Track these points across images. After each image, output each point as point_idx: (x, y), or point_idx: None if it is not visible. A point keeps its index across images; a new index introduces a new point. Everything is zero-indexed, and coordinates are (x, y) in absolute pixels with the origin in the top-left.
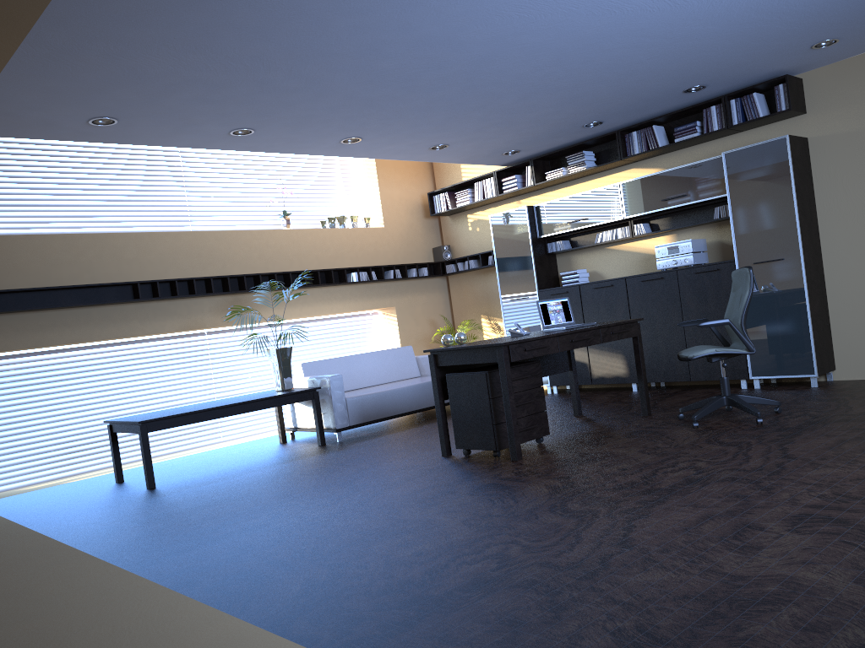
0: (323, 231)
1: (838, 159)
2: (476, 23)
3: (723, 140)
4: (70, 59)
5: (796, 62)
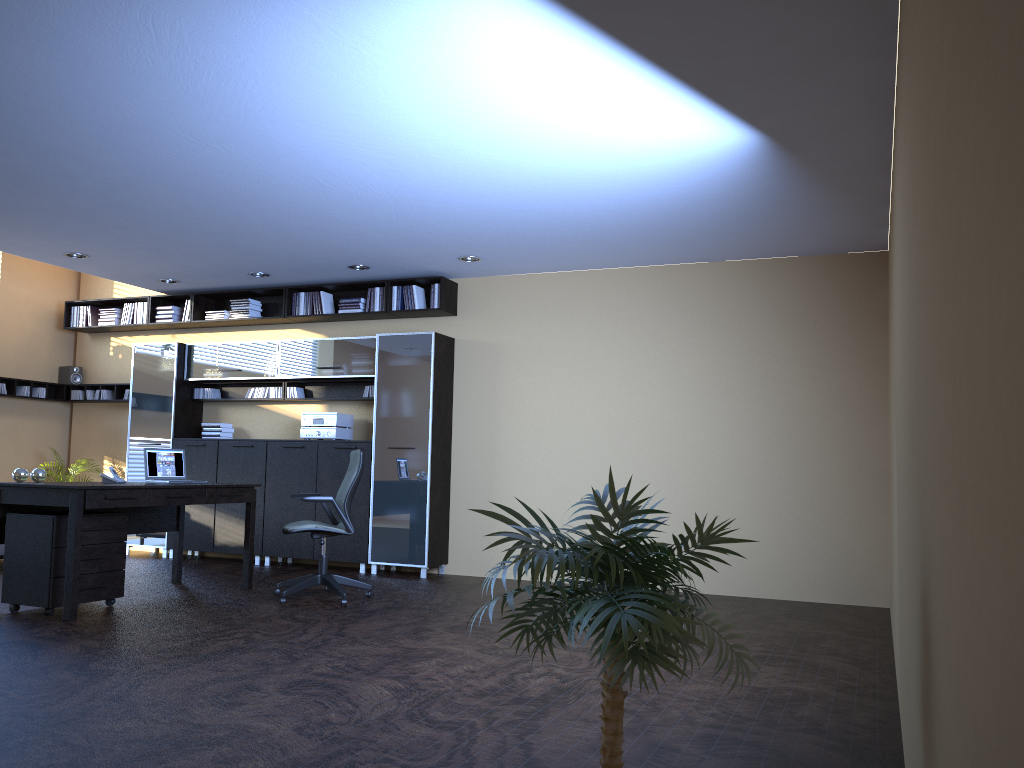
0: None
1: (476, 364)
2: (108, 149)
3: (385, 322)
4: None
5: (450, 268)
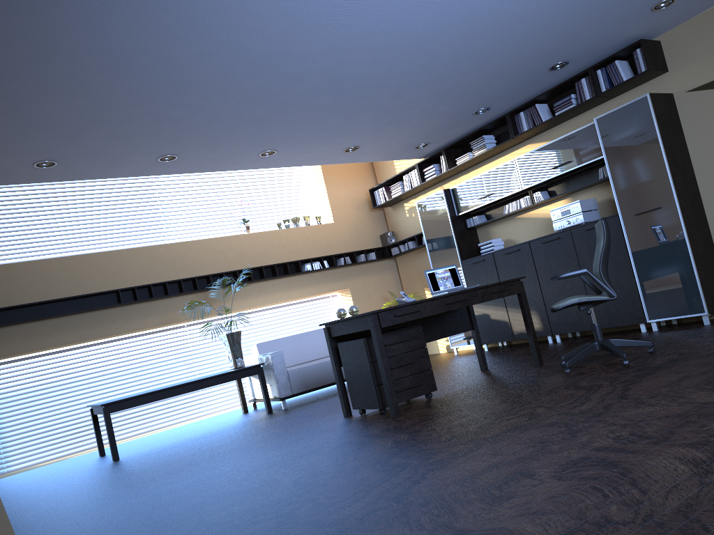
0: (279, 232)
1: (703, 109)
2: (303, 36)
3: (600, 107)
4: None
5: (646, 26)
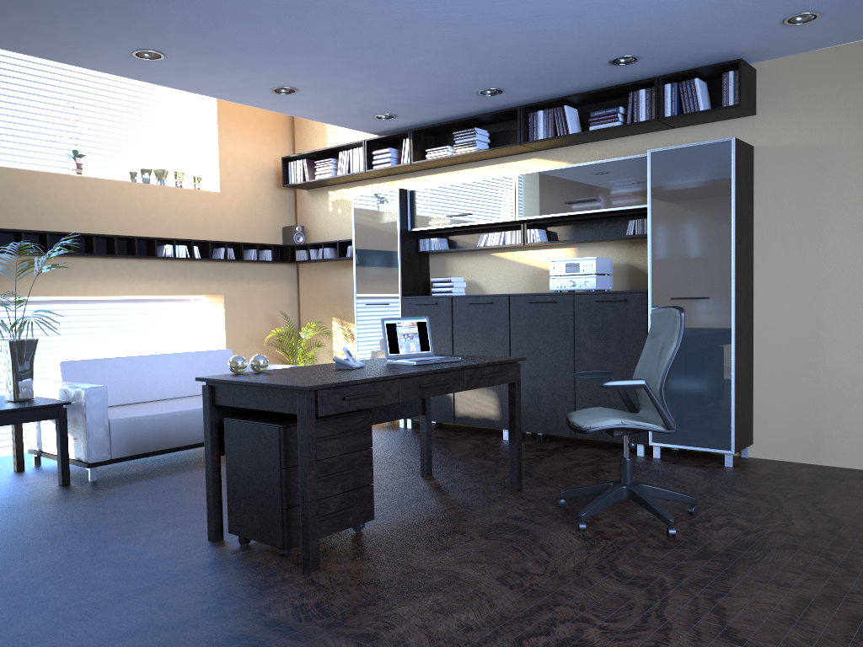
0: (132, 186)
1: (788, 179)
2: None
3: (648, 136)
4: None
5: (757, 44)
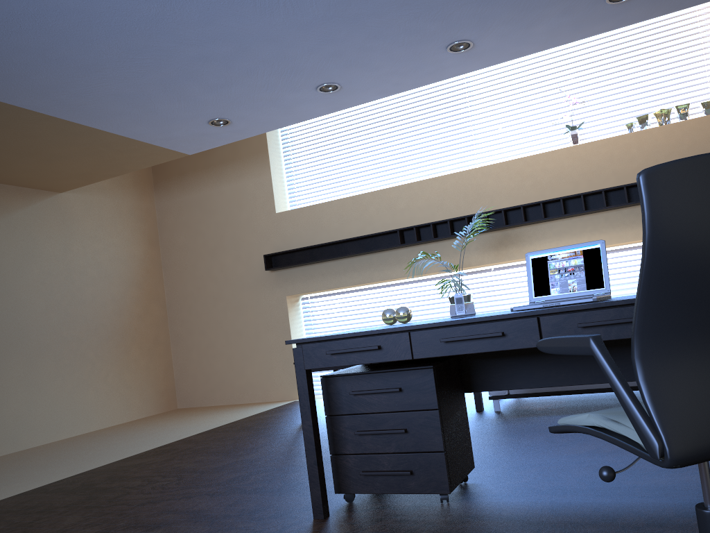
0: (626, 137)
1: None
2: None
3: None
4: (78, 106)
5: None
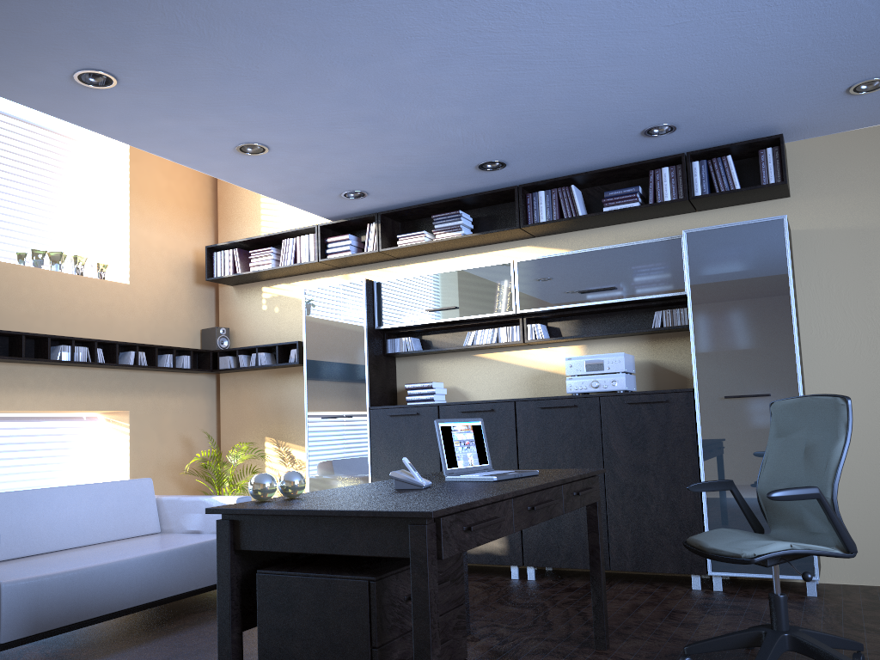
0: (20, 269)
1: (834, 264)
2: None
3: (666, 221)
4: None
5: (803, 117)
